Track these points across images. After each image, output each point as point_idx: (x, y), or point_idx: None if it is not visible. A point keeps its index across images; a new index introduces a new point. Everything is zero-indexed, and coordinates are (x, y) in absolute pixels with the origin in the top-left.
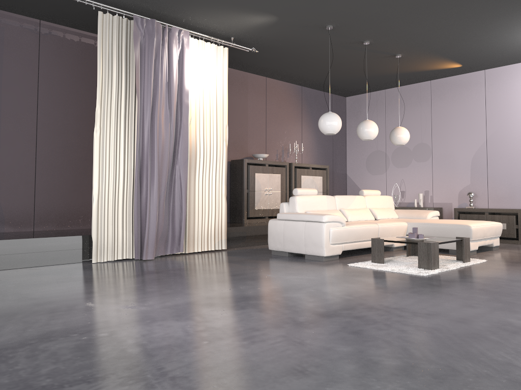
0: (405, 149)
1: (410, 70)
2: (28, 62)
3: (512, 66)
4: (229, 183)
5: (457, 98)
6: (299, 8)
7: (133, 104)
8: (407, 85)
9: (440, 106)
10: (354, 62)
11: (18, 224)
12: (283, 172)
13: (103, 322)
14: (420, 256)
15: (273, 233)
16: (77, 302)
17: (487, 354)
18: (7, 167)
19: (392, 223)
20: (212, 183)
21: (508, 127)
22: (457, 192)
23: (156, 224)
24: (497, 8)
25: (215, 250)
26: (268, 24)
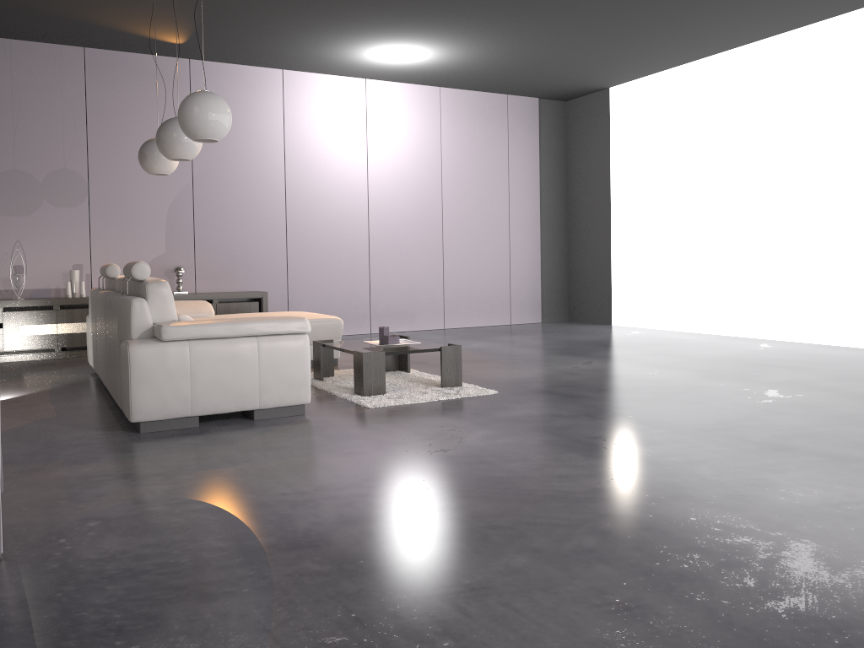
0: (24, 177)
1: (102, 20)
2: None
3: (232, 66)
4: None
5: (141, 96)
6: None
7: None
8: (29, 42)
9: (106, 104)
10: None
11: None
12: None
13: None
14: (445, 369)
15: (157, 377)
16: (781, 621)
17: None
18: None
19: None
20: None
21: (226, 163)
22: None
23: None
24: None
25: None
26: None
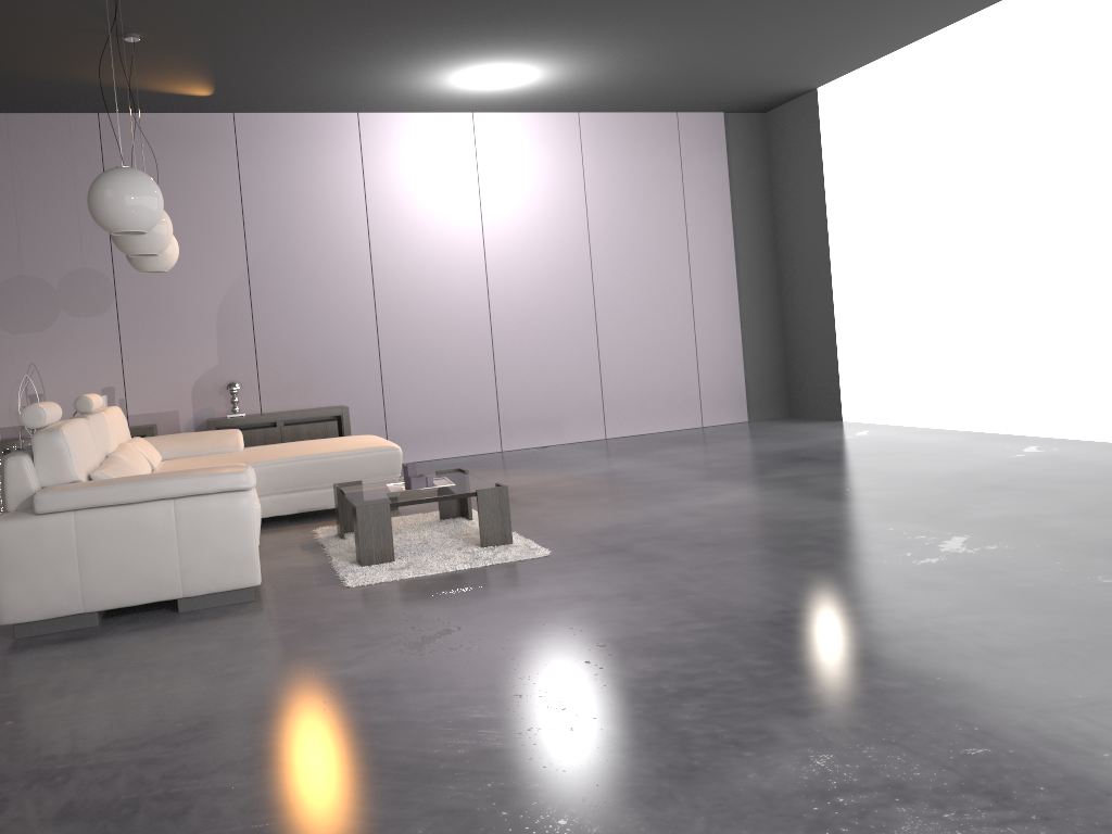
0: (35, 284)
1: (96, 78)
2: None
3: (290, 116)
4: None
5: (174, 167)
6: None
7: None
8: (29, 114)
9: None
10: None
11: None
12: None
13: None
14: (485, 521)
15: (30, 563)
16: None
17: None
18: None
19: None
20: None
21: (291, 243)
22: (190, 385)
23: None
24: (437, 3)
25: None
26: None
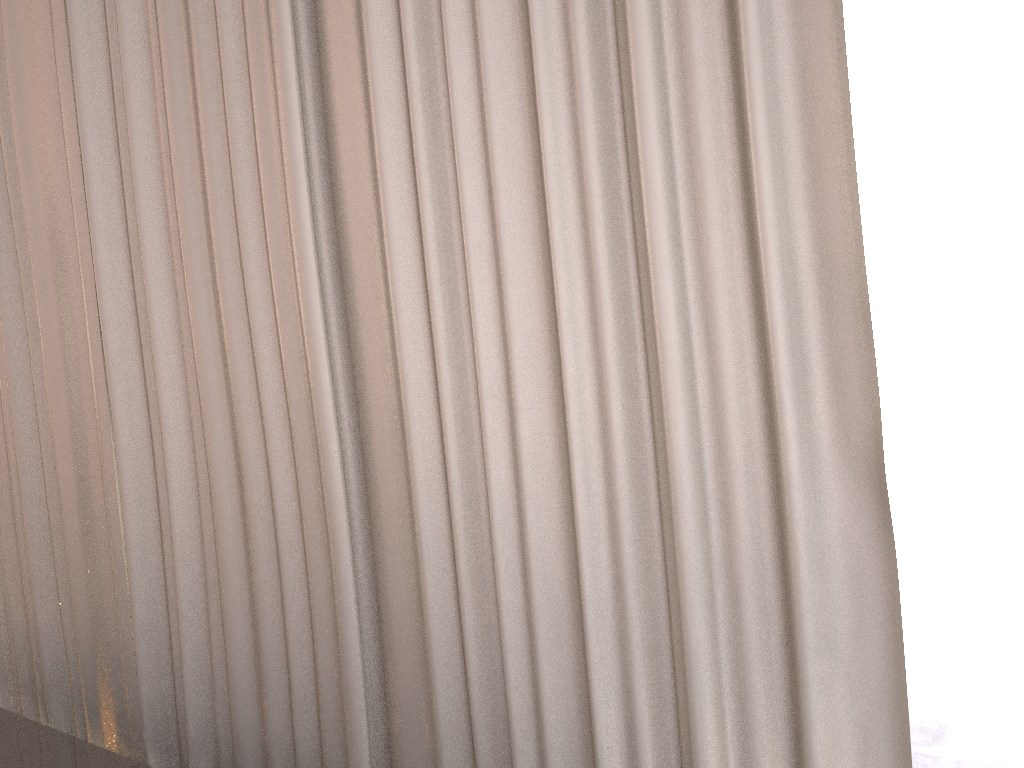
0: None
1: None
2: None
3: None
4: None
5: None
6: None
7: None
8: None
9: None
10: None
11: None
12: None
13: None
14: None
15: None
16: None
17: None
18: None
19: None
20: None
21: None
22: None
23: None
24: None
25: None
26: None
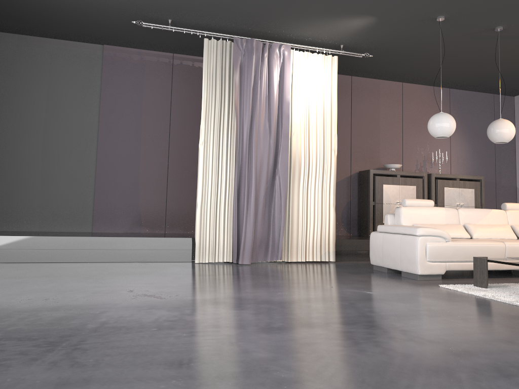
0: None
1: None
2: (163, 89)
3: None
4: (357, 195)
5: None
6: (393, 3)
7: (235, 119)
8: None
9: None
10: (498, 53)
11: (152, 226)
12: (419, 183)
13: (112, 304)
14: None
15: (374, 246)
16: (124, 289)
17: (414, 388)
18: (145, 178)
19: None
20: (318, 192)
21: None
22: None
23: (252, 231)
24: None
25: (323, 261)
26: (370, 26)
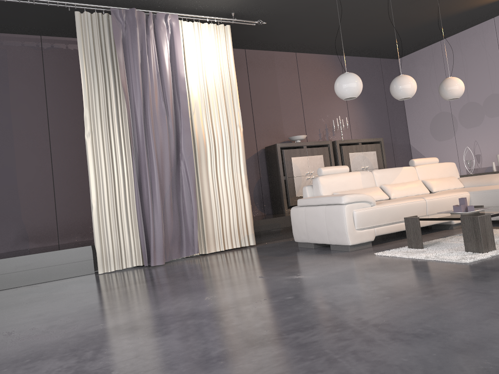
0: (473, 105)
1: (461, 9)
2: (34, 78)
3: None
4: (267, 172)
5: None
6: None
7: (124, 102)
8: (466, 30)
9: None
10: (386, 13)
11: (42, 239)
12: (326, 152)
13: None
14: (466, 236)
15: (296, 222)
16: None
17: None
18: (25, 184)
19: (445, 194)
20: (229, 174)
21: None
22: None
23: (162, 226)
24: None
25: (244, 246)
26: None
